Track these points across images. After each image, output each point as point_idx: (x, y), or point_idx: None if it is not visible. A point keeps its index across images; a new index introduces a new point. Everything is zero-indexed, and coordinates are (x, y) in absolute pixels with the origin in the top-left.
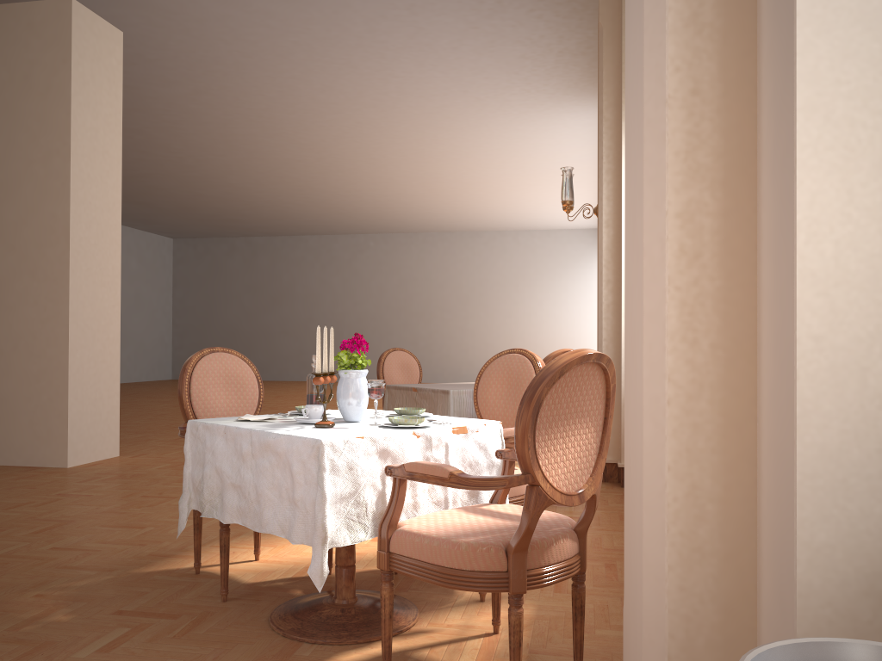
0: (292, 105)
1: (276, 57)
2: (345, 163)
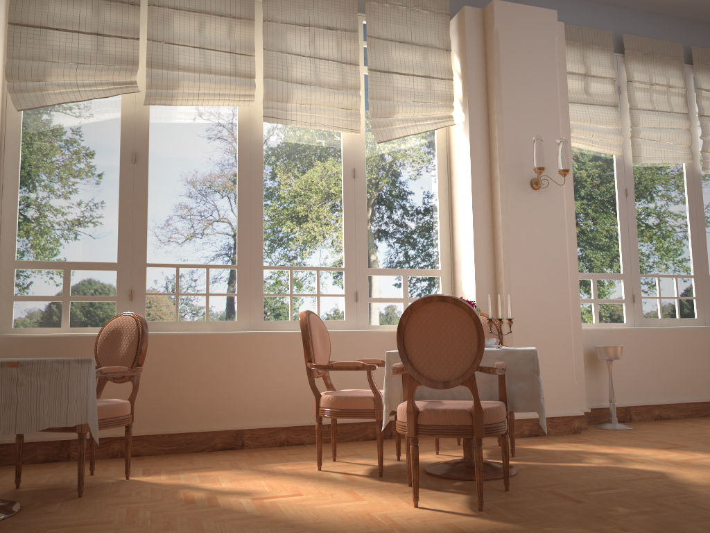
0: None
1: None
2: None
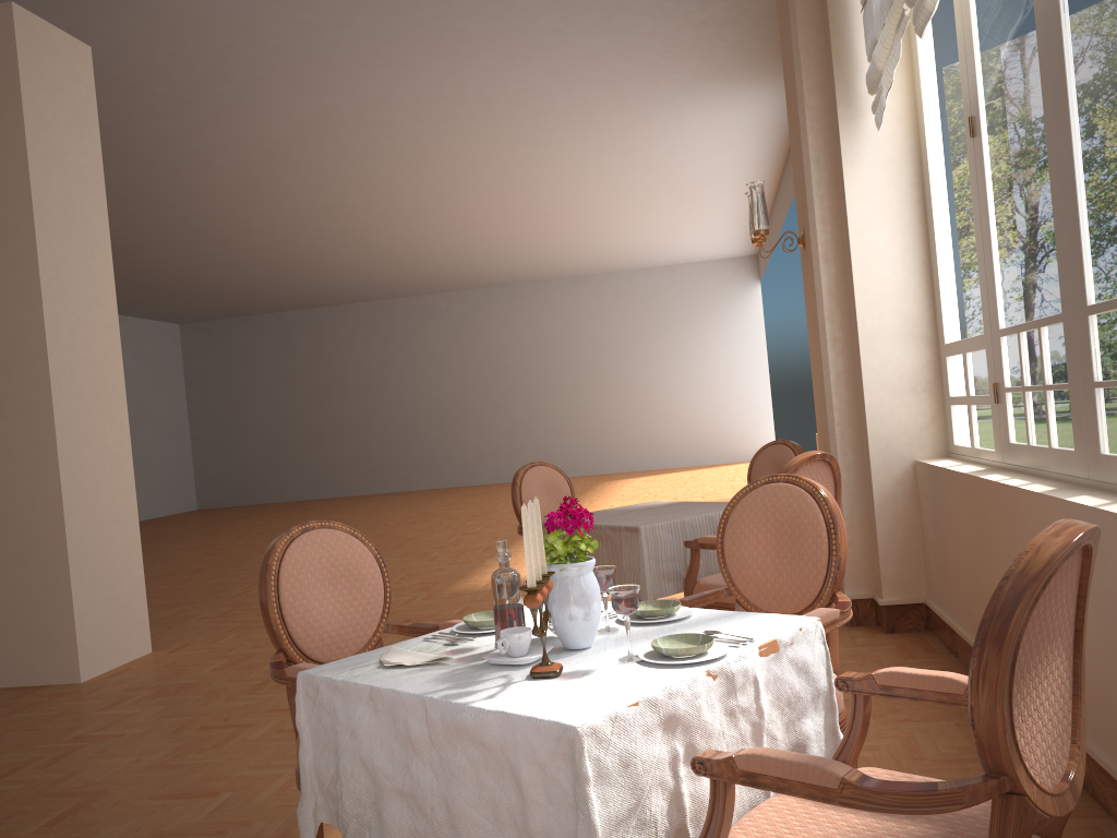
0: (332, 131)
1: (309, 65)
2: (406, 203)
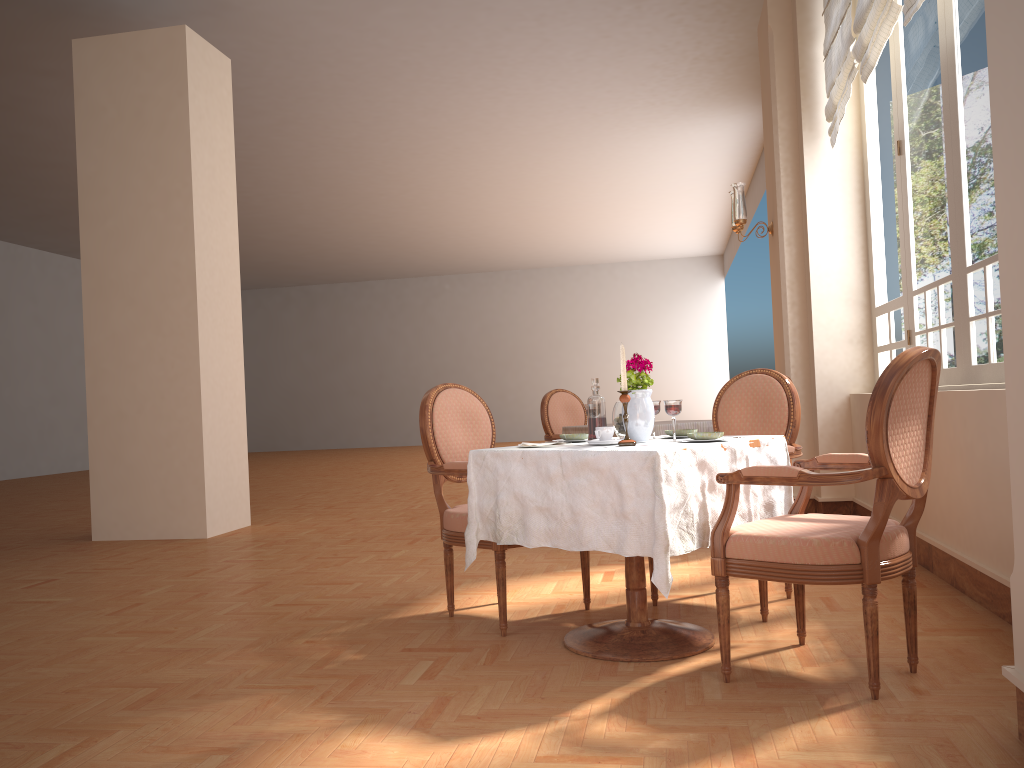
0: (387, 132)
1: (381, 79)
2: (433, 194)
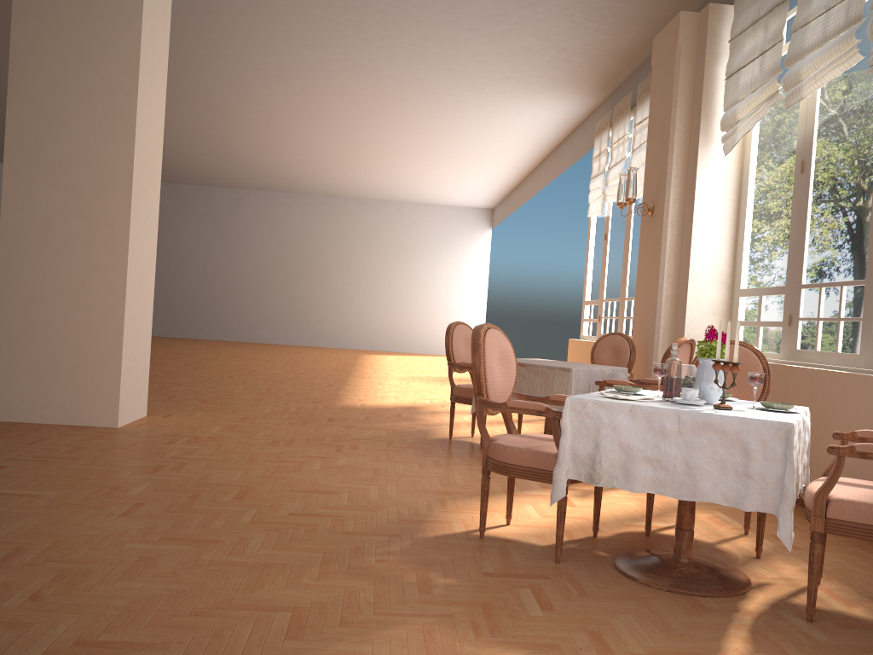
0: (268, 56)
1: (289, 8)
2: (279, 119)
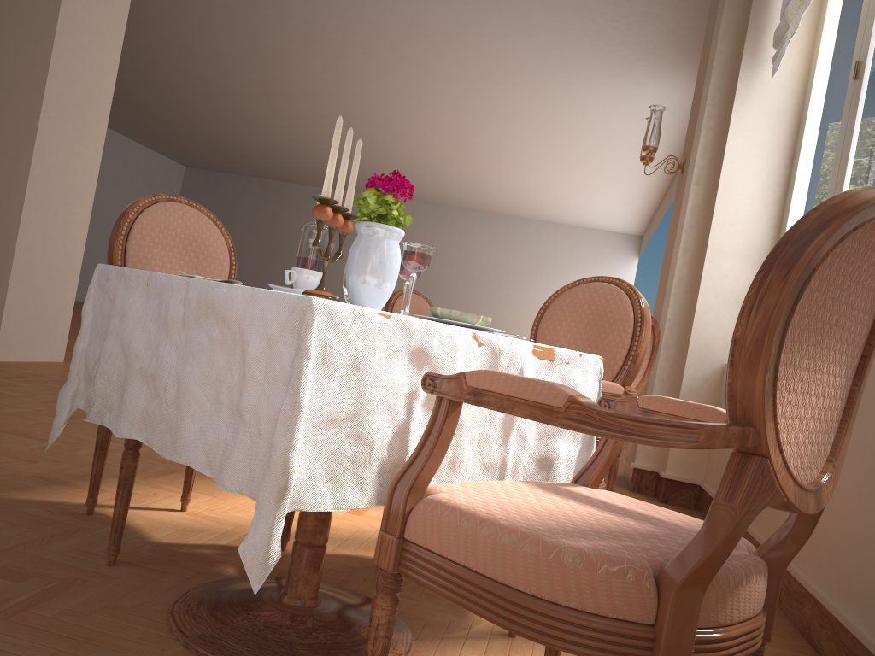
0: (335, 20)
1: None
2: (380, 106)
